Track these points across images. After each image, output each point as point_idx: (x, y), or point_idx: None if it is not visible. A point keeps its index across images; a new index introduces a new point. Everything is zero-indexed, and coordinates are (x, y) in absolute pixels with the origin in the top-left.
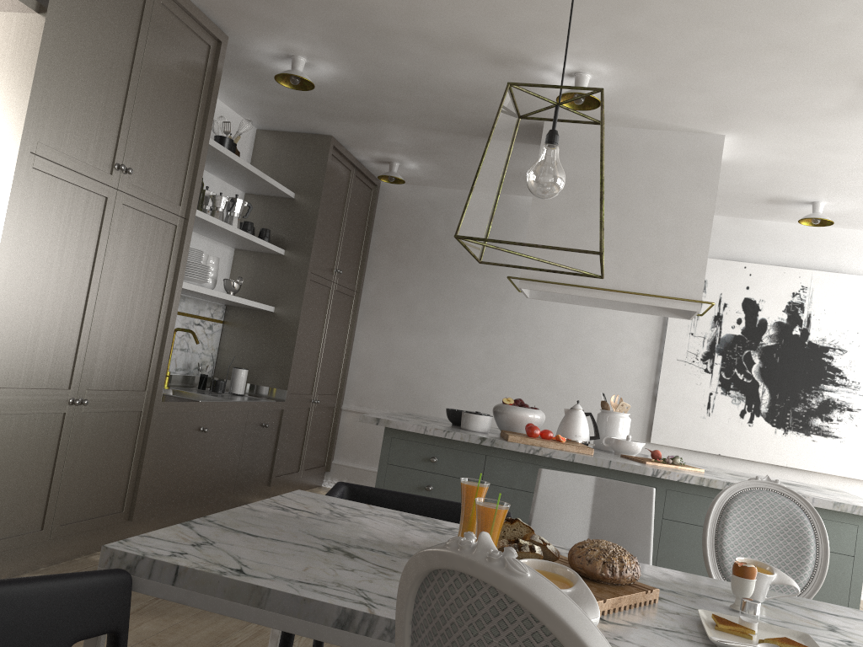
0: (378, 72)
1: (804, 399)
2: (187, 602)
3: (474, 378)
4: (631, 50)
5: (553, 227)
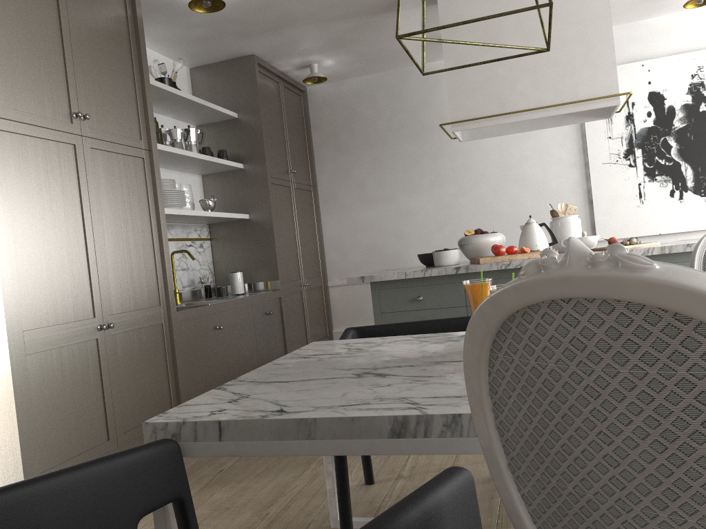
0: None
1: None
2: (239, 453)
3: (431, 230)
4: None
5: (468, 70)
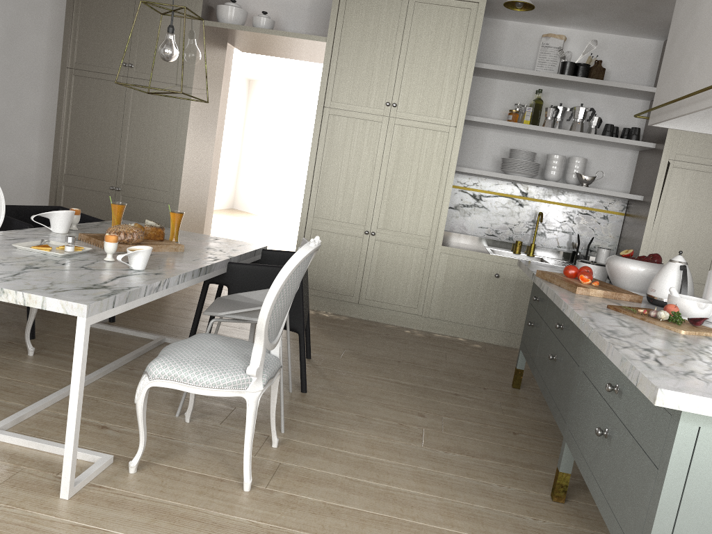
0: None
1: None
2: None
3: None
4: None
5: (675, 44)
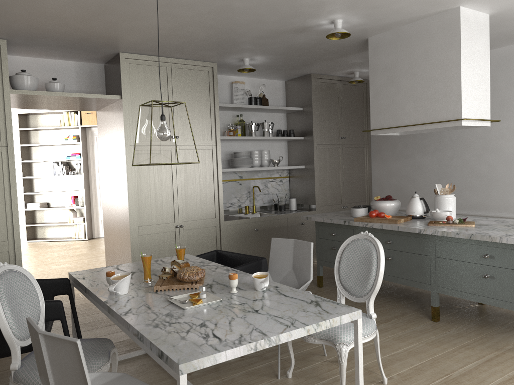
0: (274, 51)
1: None
2: (75, 286)
3: (433, 180)
4: (331, 7)
5: (381, 97)
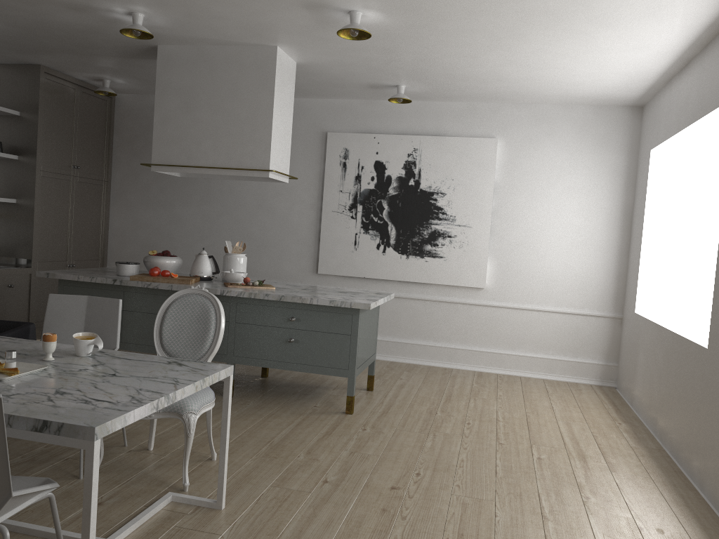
0: (12, 20)
1: (419, 232)
2: None
3: (195, 238)
4: None
5: (170, 125)
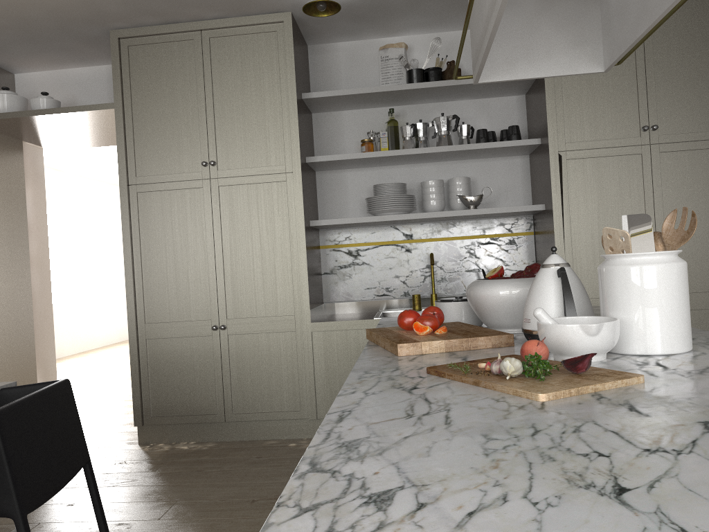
0: None
1: None
2: None
3: None
4: None
5: None
